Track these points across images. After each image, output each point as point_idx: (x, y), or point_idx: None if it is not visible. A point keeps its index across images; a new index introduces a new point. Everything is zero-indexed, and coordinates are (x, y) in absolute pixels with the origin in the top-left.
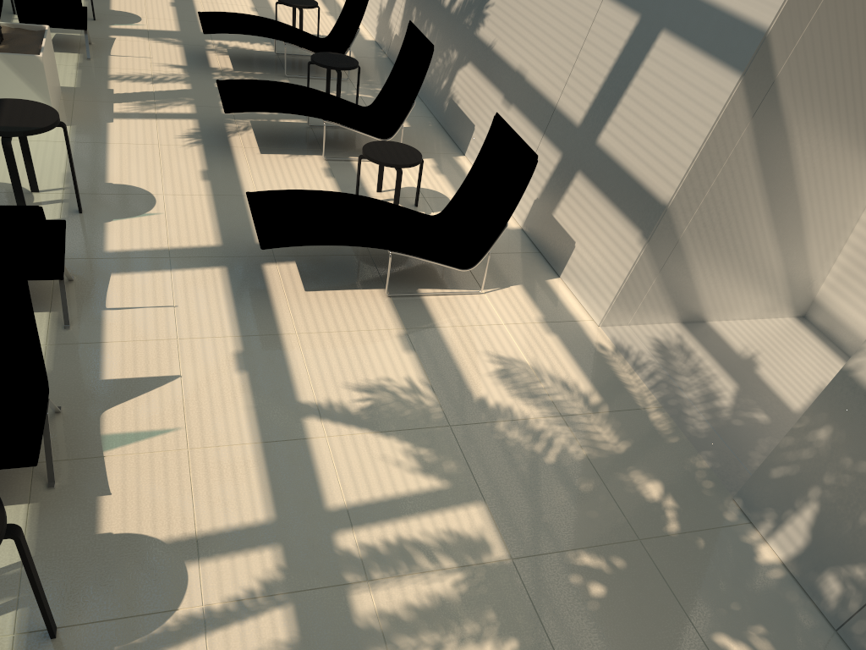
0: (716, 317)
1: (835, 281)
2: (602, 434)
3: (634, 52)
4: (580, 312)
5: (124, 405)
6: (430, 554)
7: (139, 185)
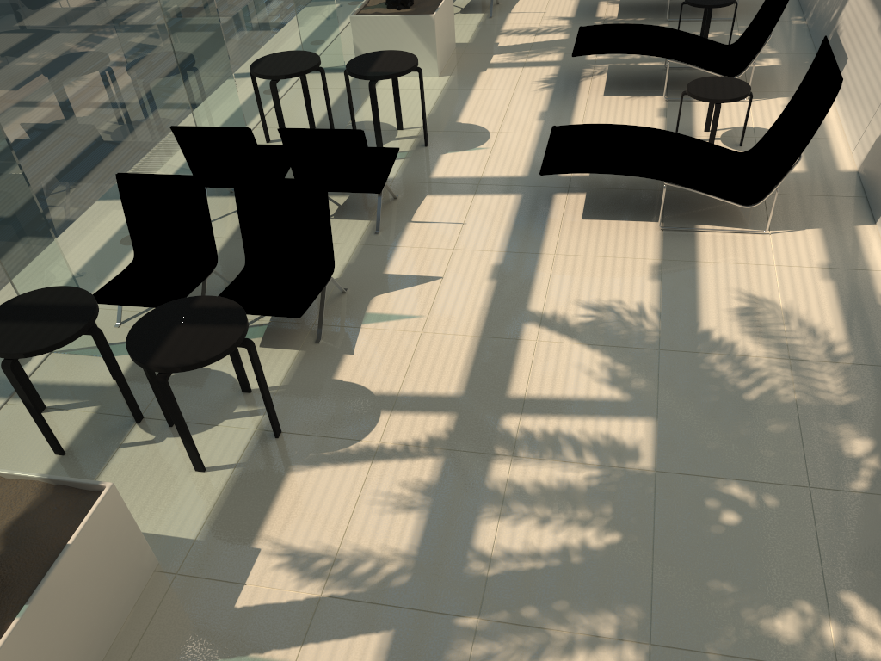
0: None
1: None
2: (828, 384)
3: None
4: (880, 262)
5: (391, 294)
6: (578, 450)
7: (481, 124)
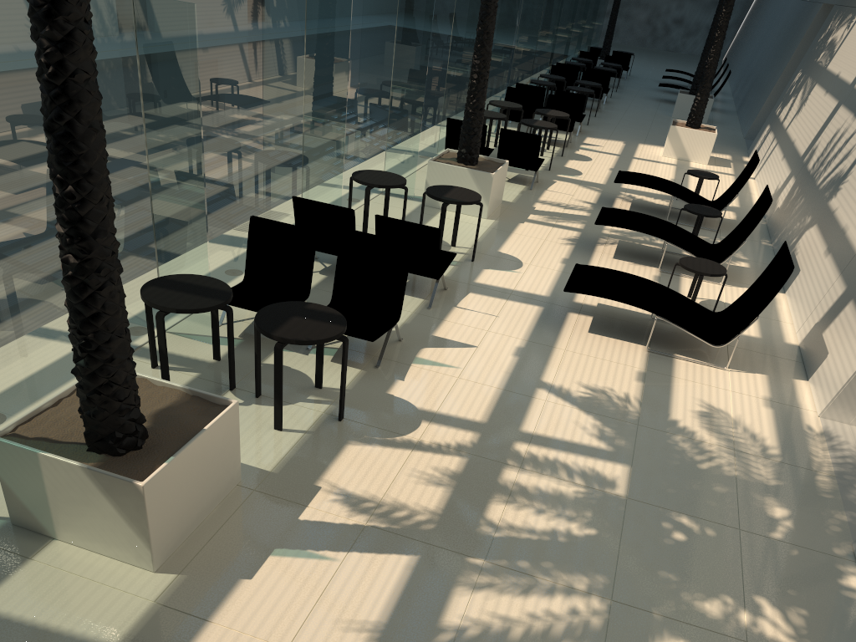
0: None
1: None
2: (761, 470)
3: None
4: (808, 404)
5: (436, 349)
6: (570, 473)
7: (516, 256)
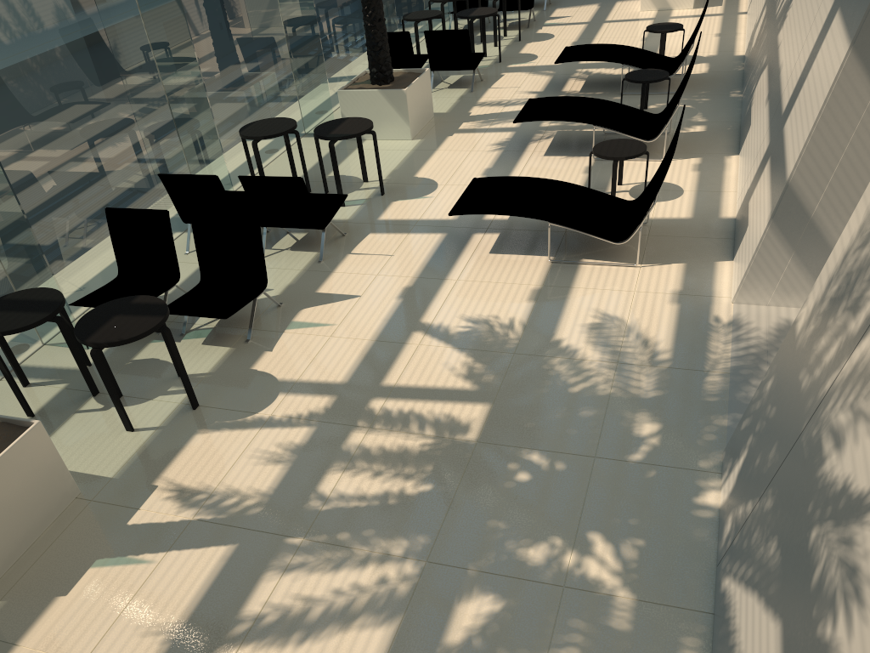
0: None
1: None
2: (642, 382)
3: (822, 35)
4: (724, 290)
5: (316, 308)
6: (422, 424)
7: (433, 178)
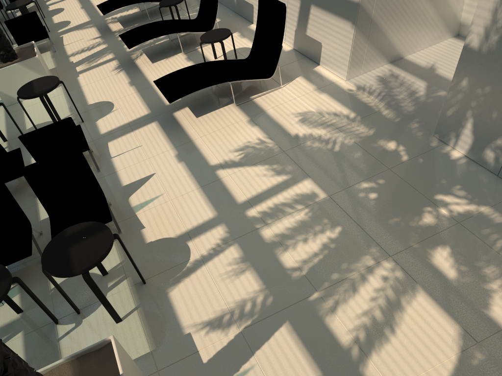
0: (408, 53)
1: (468, 8)
2: (360, 130)
3: None
4: (335, 78)
5: (136, 193)
6: (291, 206)
7: (103, 100)
